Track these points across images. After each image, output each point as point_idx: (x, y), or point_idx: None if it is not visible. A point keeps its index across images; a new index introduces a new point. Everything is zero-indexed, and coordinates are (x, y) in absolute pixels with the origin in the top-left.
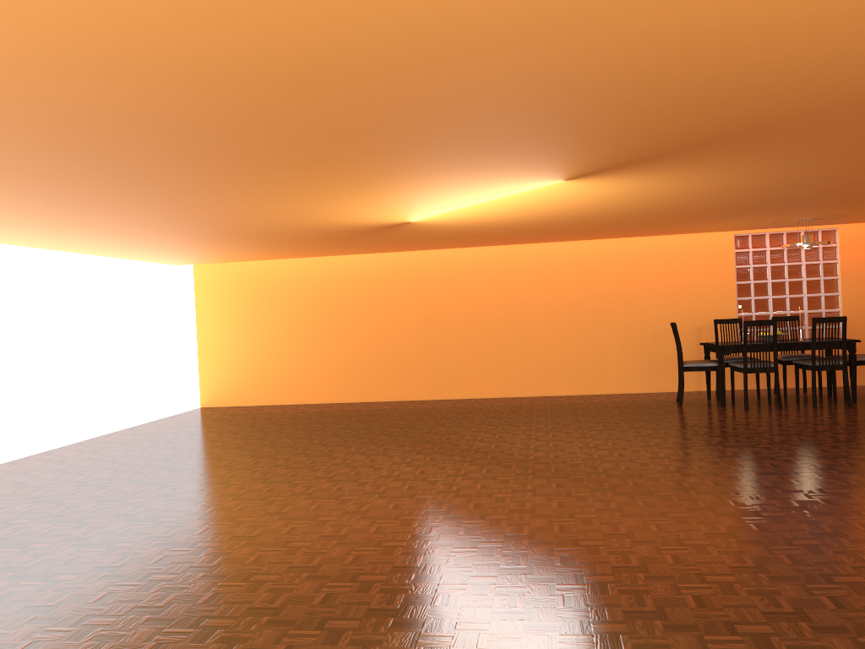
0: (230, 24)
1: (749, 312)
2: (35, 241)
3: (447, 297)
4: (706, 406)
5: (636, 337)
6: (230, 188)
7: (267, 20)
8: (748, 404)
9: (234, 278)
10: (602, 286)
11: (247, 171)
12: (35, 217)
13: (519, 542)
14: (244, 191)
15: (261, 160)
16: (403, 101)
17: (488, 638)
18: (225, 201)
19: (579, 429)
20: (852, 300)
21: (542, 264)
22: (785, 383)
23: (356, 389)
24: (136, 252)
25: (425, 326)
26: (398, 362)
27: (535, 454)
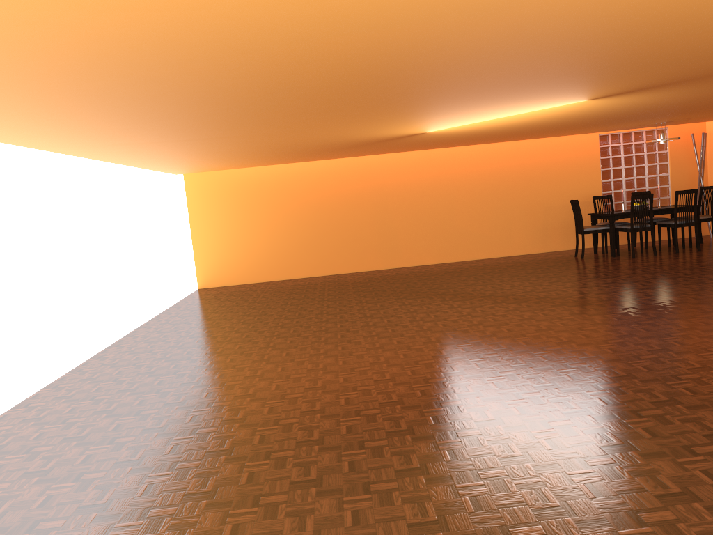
0: (638, 13)
1: (610, 190)
2: (133, 157)
3: (393, 190)
4: (601, 257)
5: (533, 213)
6: (378, 111)
7: (660, 11)
8: (634, 253)
9: (219, 183)
10: (508, 176)
11: (420, 99)
12: (189, 138)
13: (632, 338)
14: (380, 113)
15: (446, 92)
16: (618, 54)
17: (709, 380)
18: (349, 121)
19: (540, 278)
20: (677, 178)
21: (464, 162)
22: (646, 238)
23: (325, 265)
24: (179, 164)
25: (377, 213)
26: (357, 242)
27: (540, 294)
